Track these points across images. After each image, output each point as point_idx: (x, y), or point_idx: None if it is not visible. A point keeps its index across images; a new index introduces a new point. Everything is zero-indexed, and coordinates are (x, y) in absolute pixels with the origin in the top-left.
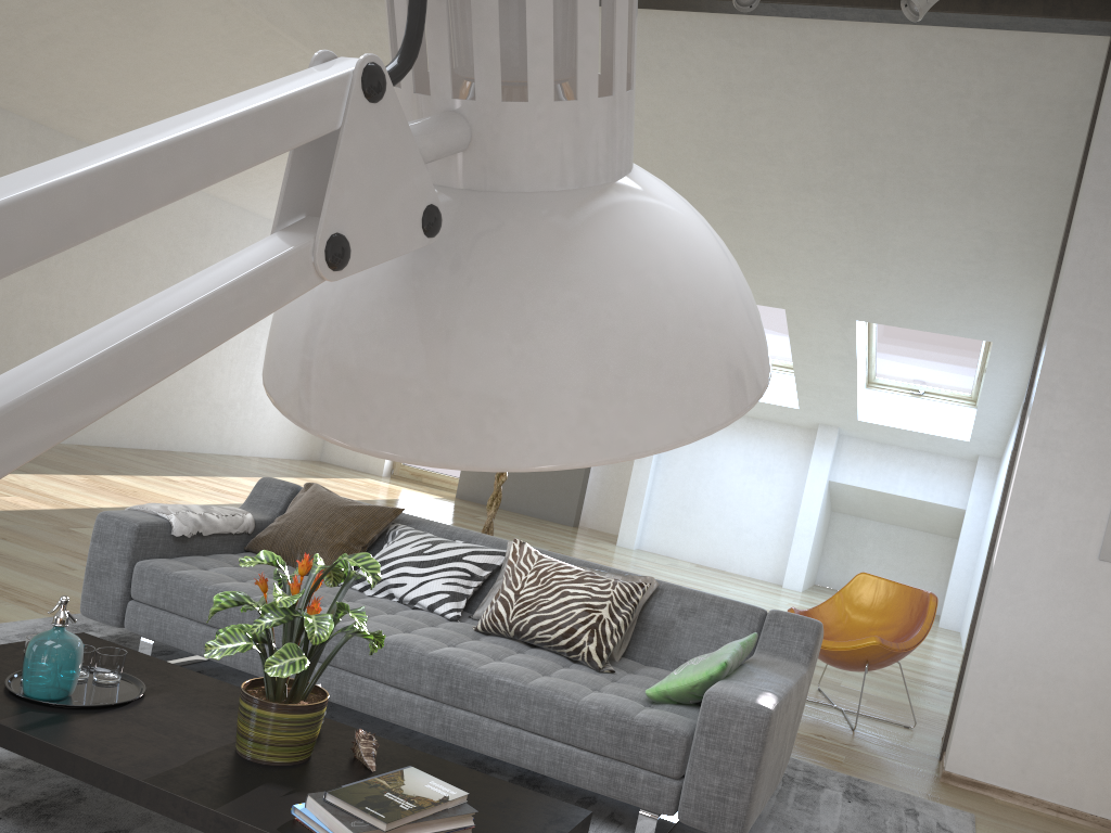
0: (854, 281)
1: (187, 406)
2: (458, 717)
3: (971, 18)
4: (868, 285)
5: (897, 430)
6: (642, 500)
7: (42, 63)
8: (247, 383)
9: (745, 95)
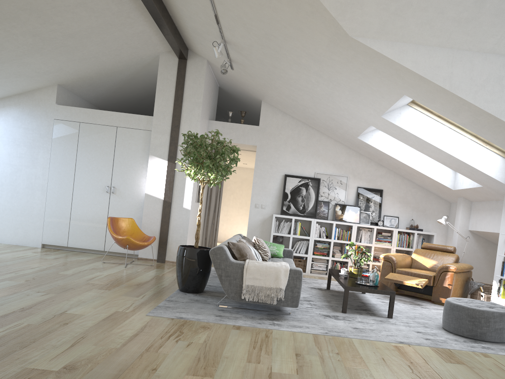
0: None
1: None
2: None
3: (175, 45)
4: None
5: None
6: None
7: None
8: None
9: (82, 8)
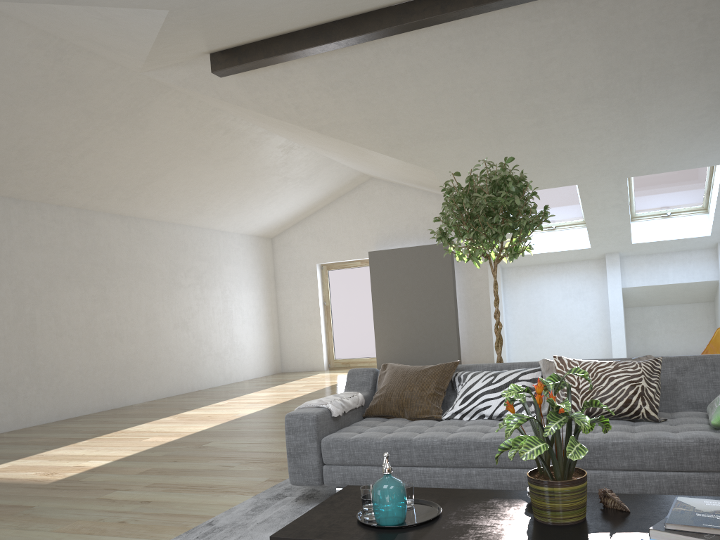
0: (624, 152)
1: (201, 359)
2: (589, 475)
3: None
4: (634, 152)
5: (660, 242)
6: (504, 335)
7: (81, 169)
8: (230, 335)
9: (542, 52)
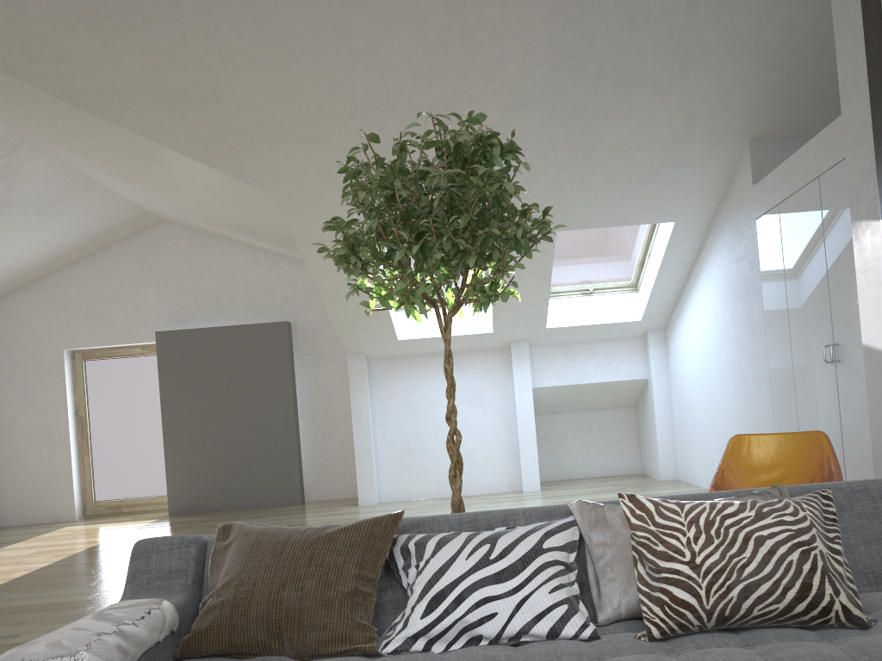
0: (558, 192)
1: None
2: None
3: None
4: (571, 193)
5: (580, 327)
6: (371, 456)
7: None
8: None
9: (470, 7)
